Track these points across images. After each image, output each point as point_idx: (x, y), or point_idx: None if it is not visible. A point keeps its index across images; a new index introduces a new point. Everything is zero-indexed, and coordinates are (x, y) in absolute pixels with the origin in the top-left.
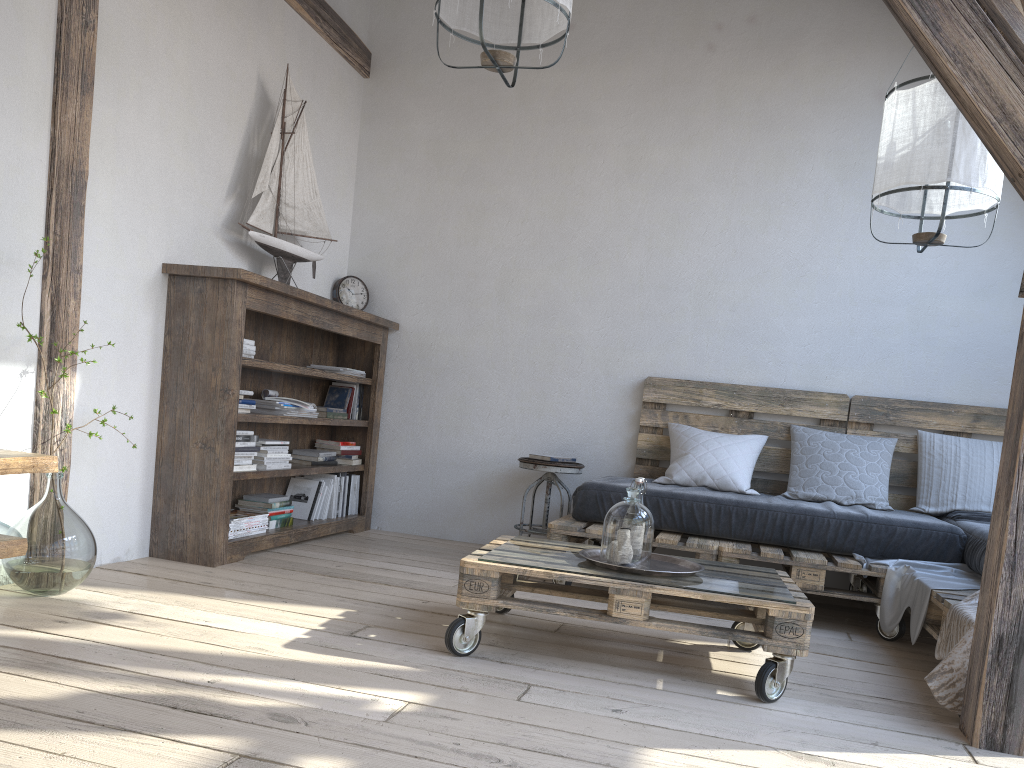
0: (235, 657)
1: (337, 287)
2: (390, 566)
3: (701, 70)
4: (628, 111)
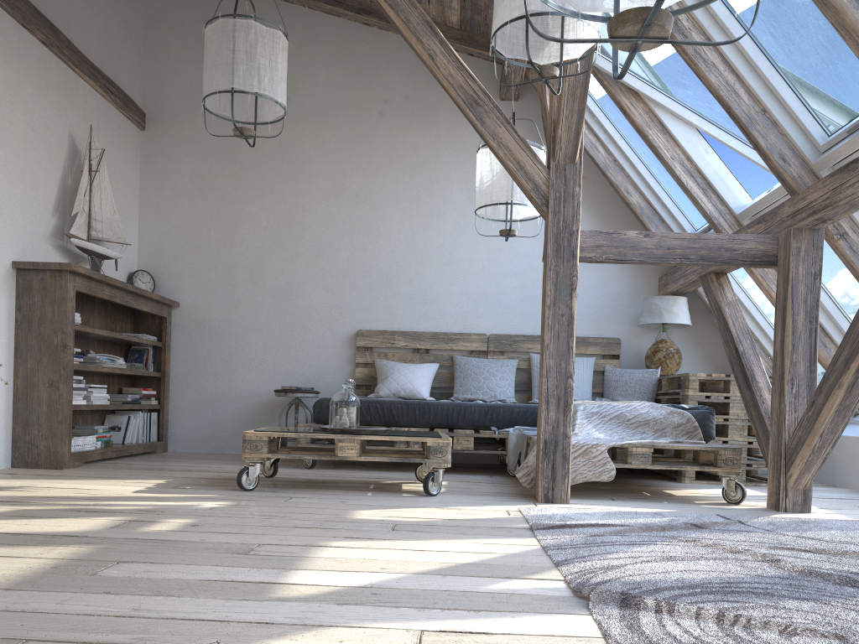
0: (104, 497)
1: (131, 278)
2: (189, 464)
3: (376, 129)
4: (331, 155)
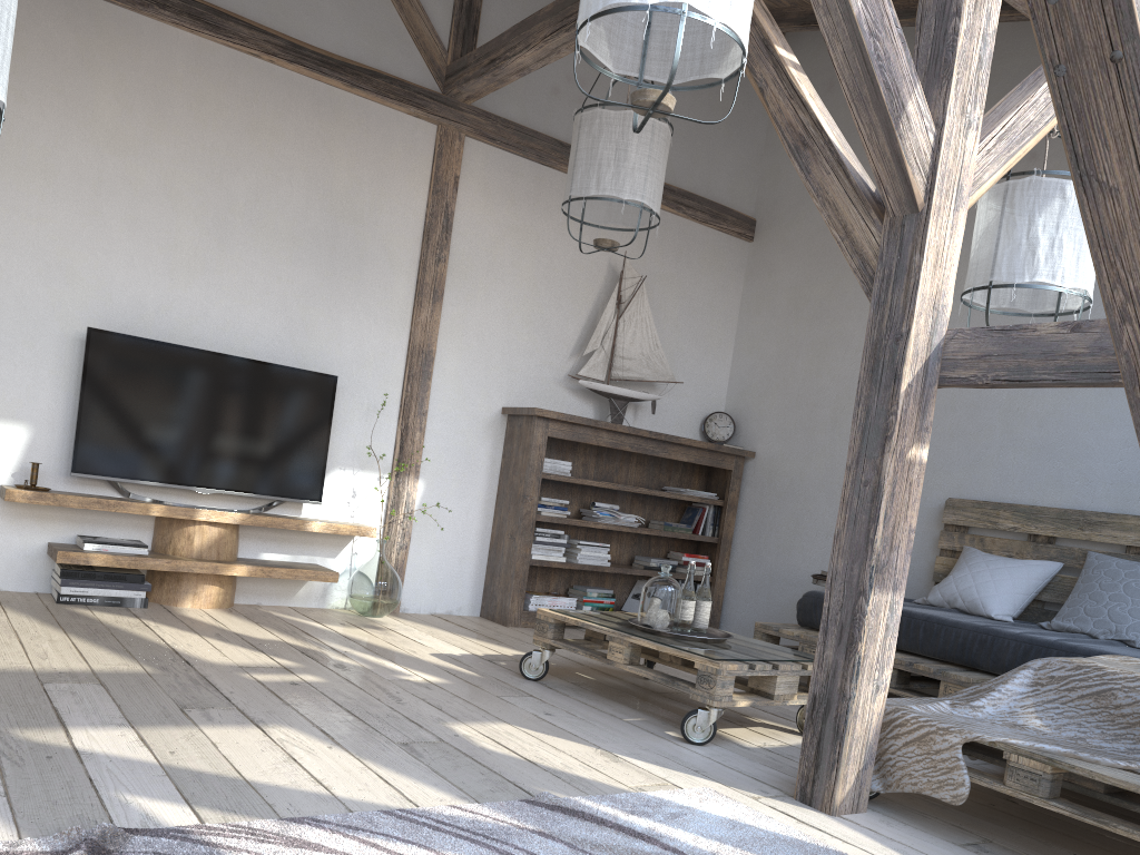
0: (389, 650)
1: (704, 422)
2: None
3: None
4: None
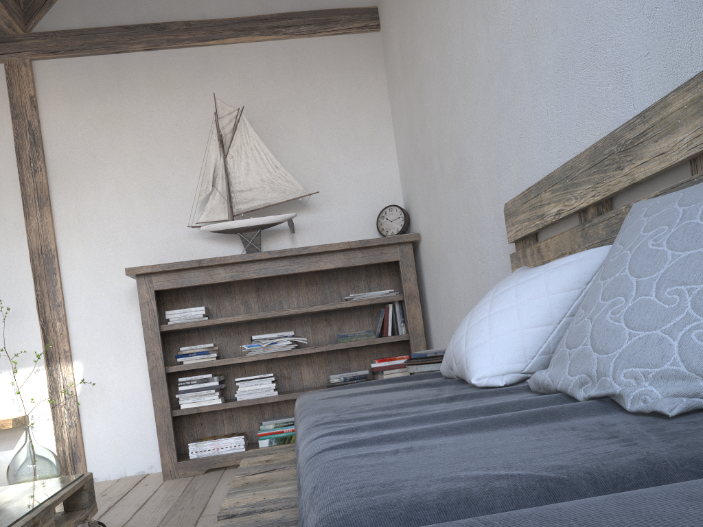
0: None
1: (376, 221)
2: None
3: None
4: None
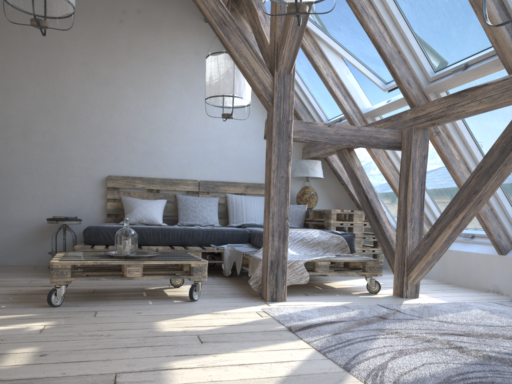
0: None
1: None
2: None
3: (118, 31)
4: (83, 47)
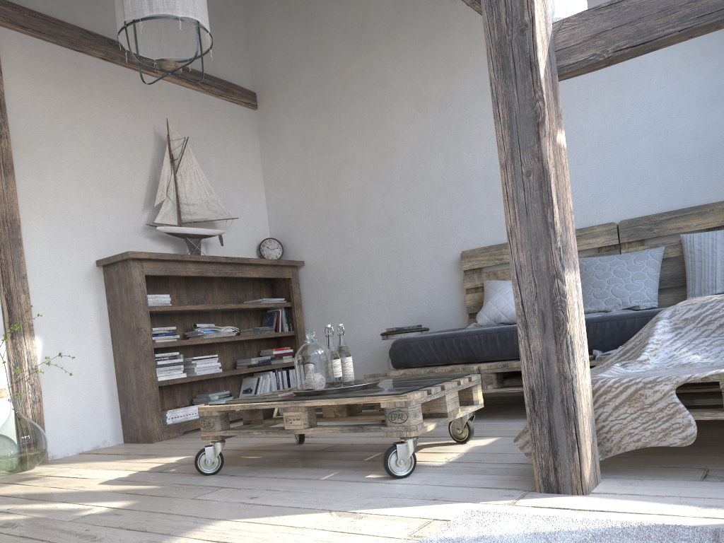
0: (55, 493)
1: (259, 248)
2: (278, 425)
3: (450, 18)
4: (409, 67)
